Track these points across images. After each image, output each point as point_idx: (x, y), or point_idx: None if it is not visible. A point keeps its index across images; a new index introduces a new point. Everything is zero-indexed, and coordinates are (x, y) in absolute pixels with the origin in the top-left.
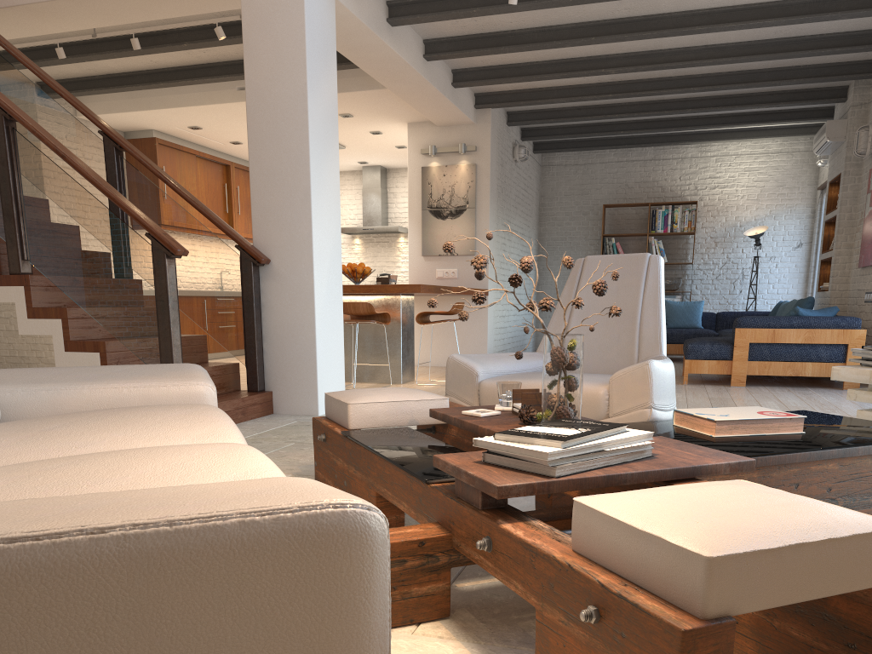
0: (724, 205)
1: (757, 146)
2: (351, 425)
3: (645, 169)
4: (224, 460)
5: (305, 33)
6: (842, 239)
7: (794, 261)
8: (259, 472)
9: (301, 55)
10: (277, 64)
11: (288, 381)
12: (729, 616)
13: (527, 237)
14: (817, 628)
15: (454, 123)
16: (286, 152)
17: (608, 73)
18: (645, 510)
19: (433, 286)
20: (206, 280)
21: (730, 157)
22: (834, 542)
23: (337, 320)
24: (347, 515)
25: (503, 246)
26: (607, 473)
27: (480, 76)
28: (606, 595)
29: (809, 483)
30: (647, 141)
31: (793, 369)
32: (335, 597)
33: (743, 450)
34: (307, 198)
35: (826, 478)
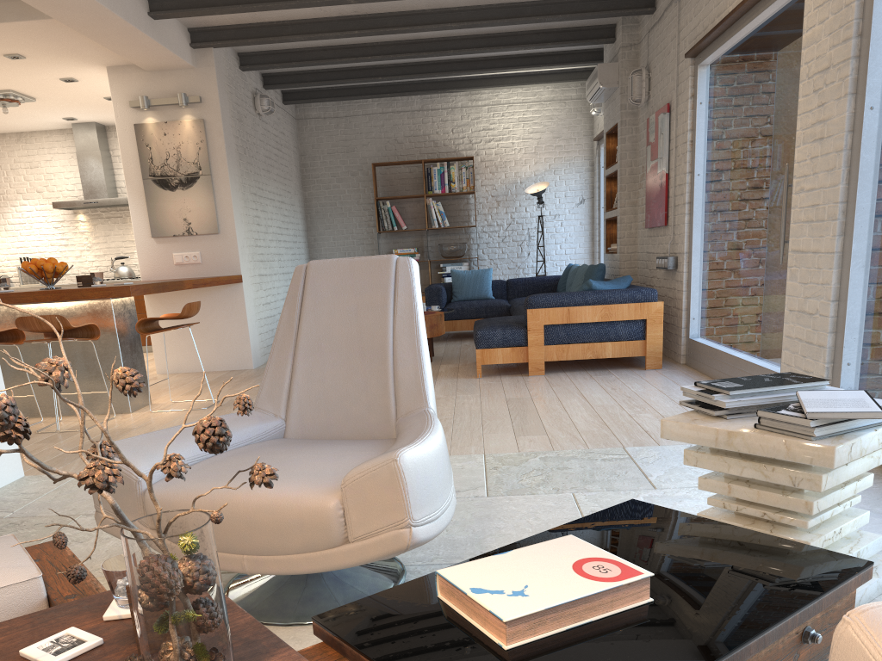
0: (502, 160)
1: (529, 93)
2: None
3: (414, 122)
4: None
5: None
6: (626, 197)
7: (579, 219)
8: None
9: None
10: None
11: None
12: None
13: (289, 204)
14: None
15: (167, 67)
16: None
17: (347, 3)
18: None
19: (151, 285)
20: None
21: (502, 107)
22: None
23: None
24: None
25: (256, 219)
26: None
27: (185, 4)
28: None
29: None
30: (411, 89)
31: (592, 351)
32: None
33: None
34: None
35: None
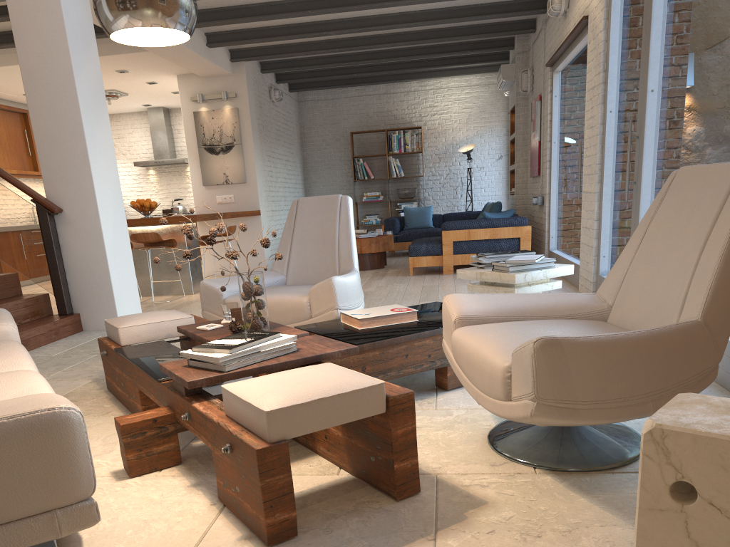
0: (442, 128)
1: (462, 80)
2: (122, 343)
3: (381, 102)
4: (10, 384)
5: (64, 25)
6: (520, 155)
7: (498, 170)
8: (31, 390)
9: (63, 43)
10: (44, 50)
11: (91, 304)
12: (285, 439)
13: (292, 162)
14: (366, 441)
15: (215, 75)
16: (63, 121)
17: (329, 35)
18: (252, 389)
19: (208, 215)
20: (10, 229)
21: (443, 90)
22: (342, 395)
23: (126, 252)
24: (56, 413)
25: (270, 173)
26: (260, 365)
27: (229, 38)
28: (232, 437)
29: (415, 353)
30: (378, 80)
31: None
32: (55, 454)
33: (368, 338)
34: (86, 159)
35: (426, 349)
